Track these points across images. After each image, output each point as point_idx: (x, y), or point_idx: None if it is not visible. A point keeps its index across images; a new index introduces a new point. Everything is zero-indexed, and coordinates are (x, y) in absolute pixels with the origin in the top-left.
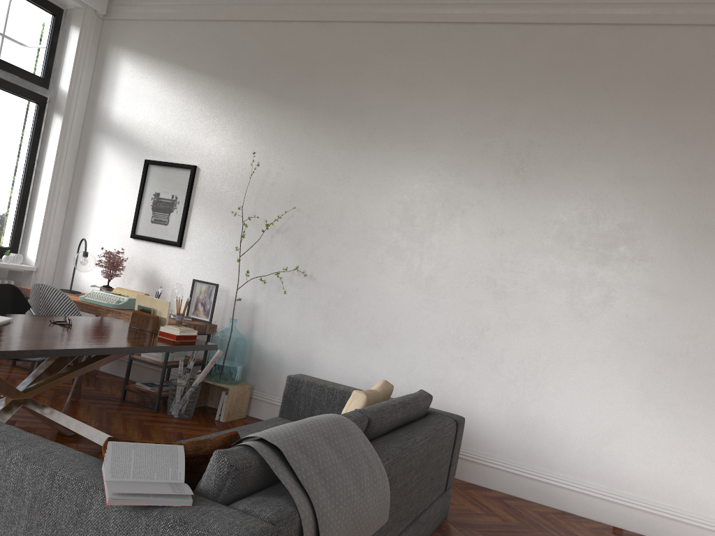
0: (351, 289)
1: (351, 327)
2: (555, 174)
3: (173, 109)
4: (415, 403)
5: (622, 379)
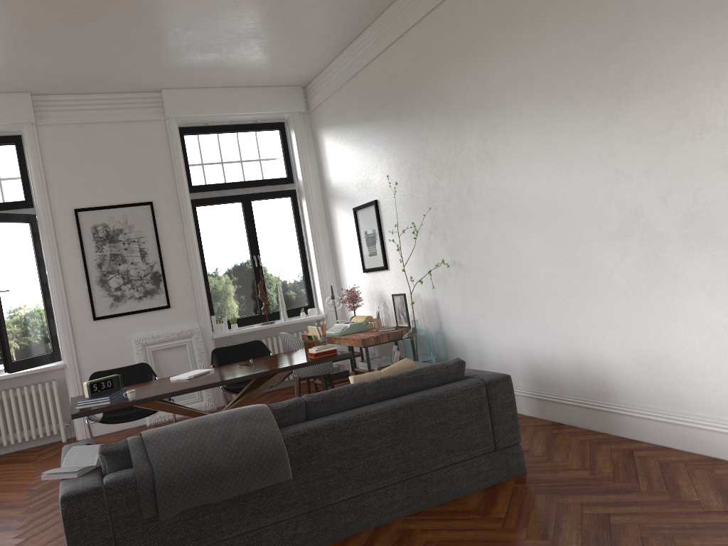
0: (485, 266)
1: (495, 301)
2: (593, 77)
3: (354, 161)
4: (413, 375)
5: (727, 285)
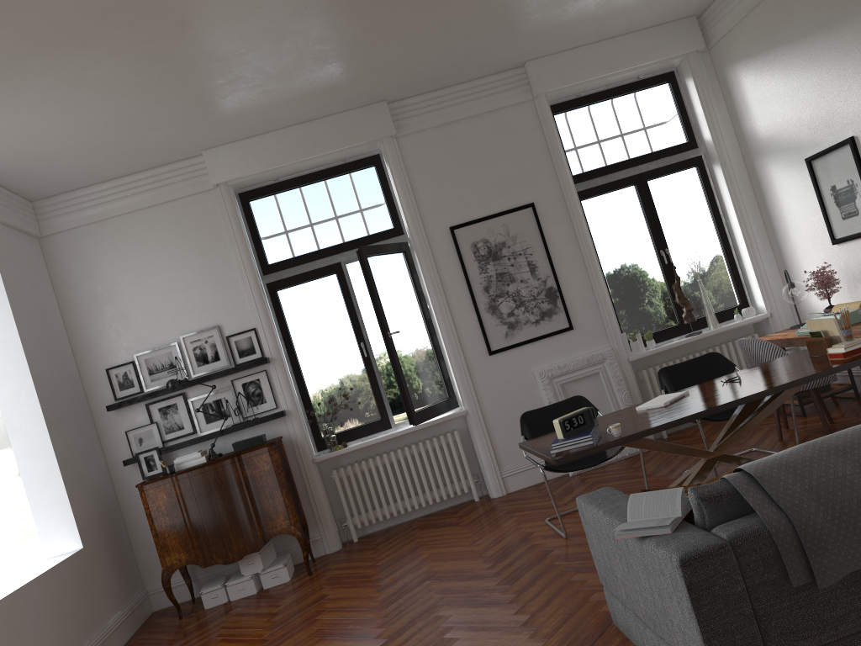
0: None
1: None
2: None
3: (802, 92)
4: None
5: None
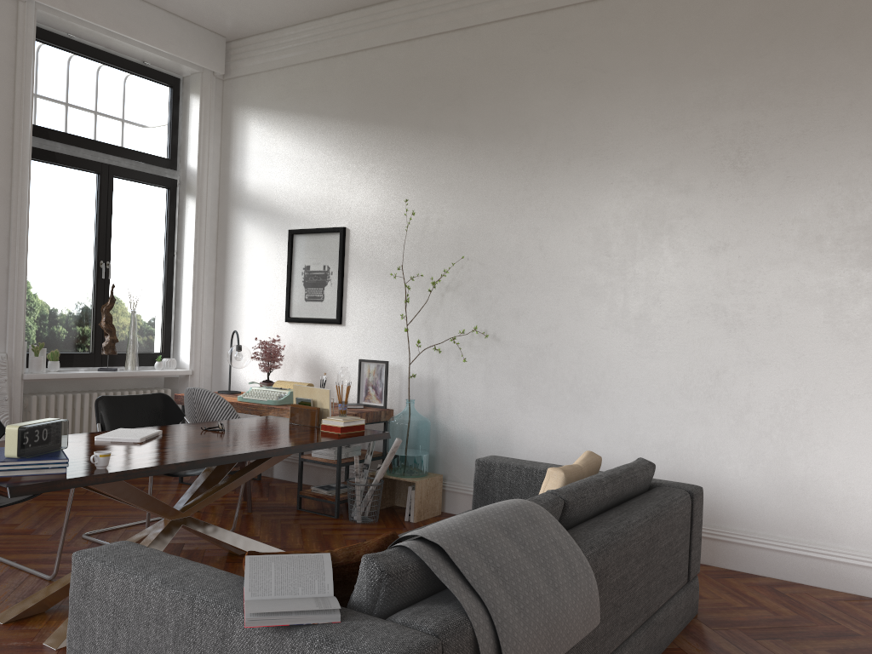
0: (544, 345)
1: (551, 391)
2: (785, 159)
3: (311, 167)
4: (630, 475)
5: None
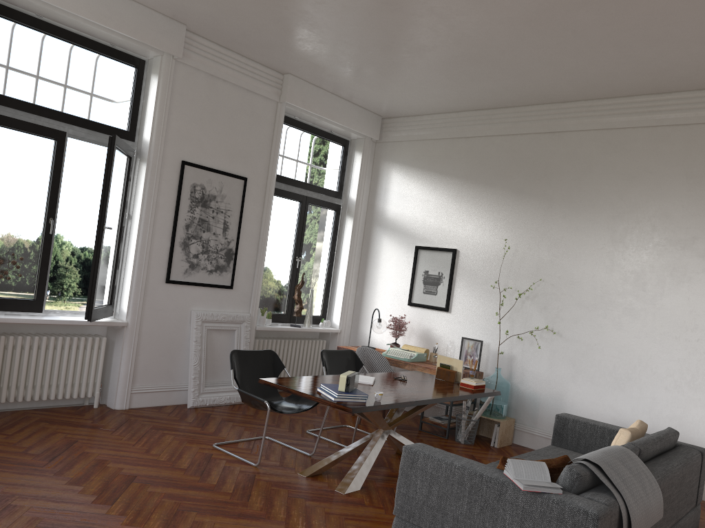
0: (593, 343)
1: (596, 373)
2: None
3: (435, 207)
4: (667, 437)
5: None
